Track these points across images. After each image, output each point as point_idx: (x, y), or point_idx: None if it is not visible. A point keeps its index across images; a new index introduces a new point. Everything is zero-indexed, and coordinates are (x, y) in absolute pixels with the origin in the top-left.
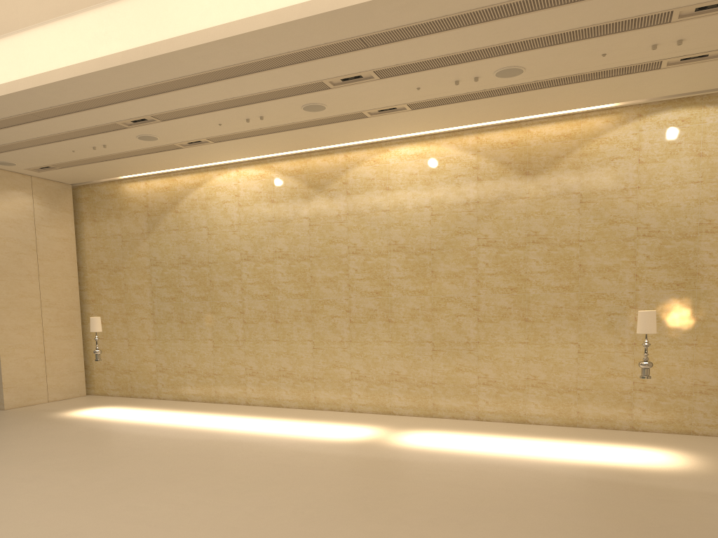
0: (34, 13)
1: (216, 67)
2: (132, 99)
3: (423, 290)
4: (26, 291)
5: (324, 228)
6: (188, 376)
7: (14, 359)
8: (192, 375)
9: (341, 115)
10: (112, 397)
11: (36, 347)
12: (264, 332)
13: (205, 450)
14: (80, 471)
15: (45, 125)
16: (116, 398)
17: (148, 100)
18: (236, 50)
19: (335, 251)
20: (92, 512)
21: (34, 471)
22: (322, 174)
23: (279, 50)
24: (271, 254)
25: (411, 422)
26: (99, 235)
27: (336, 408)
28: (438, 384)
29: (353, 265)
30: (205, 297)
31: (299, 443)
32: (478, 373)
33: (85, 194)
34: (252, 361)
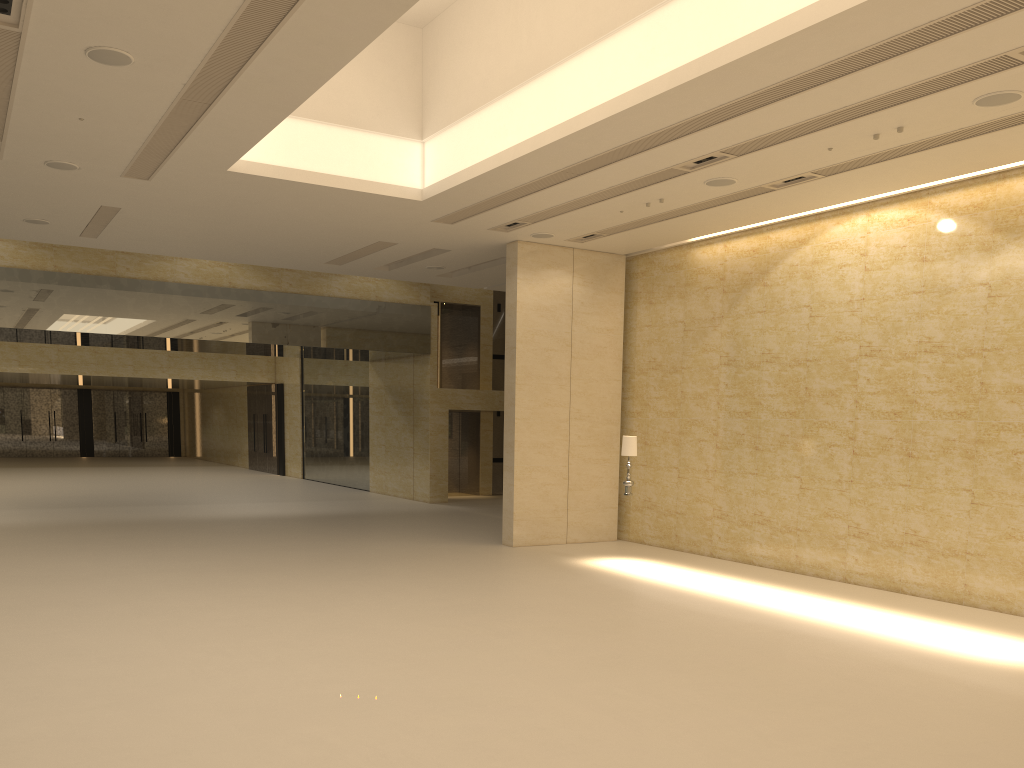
0: (570, 41)
1: (808, 68)
2: (689, 132)
3: None
4: (552, 399)
5: (1016, 300)
6: (757, 528)
7: (529, 485)
8: (763, 527)
9: None
10: (649, 547)
11: (558, 472)
12: (886, 471)
13: (741, 637)
14: (565, 634)
15: (582, 182)
16: (653, 549)
17: (713, 131)
18: (837, 37)
19: None
20: (554, 686)
21: (513, 625)
22: (1023, 208)
23: (912, 21)
24: (911, 346)
25: None
26: (655, 323)
27: (1004, 607)
28: None
29: None
30: (795, 412)
31: (902, 652)
32: None
33: (642, 267)
34: (861, 515)
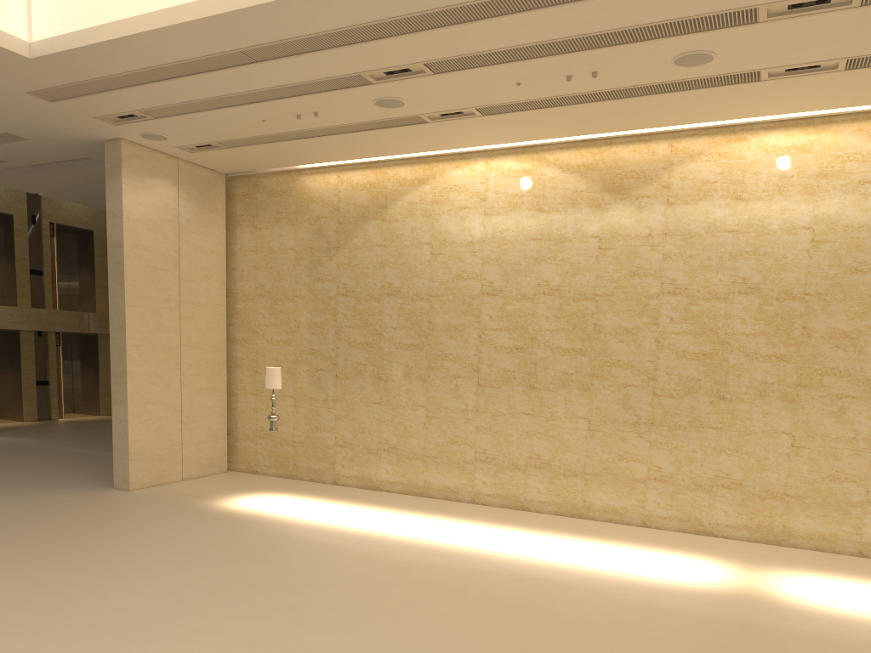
0: None
1: None
2: (418, 30)
3: (784, 355)
4: (163, 324)
5: (623, 253)
6: (383, 456)
7: (144, 420)
8: (390, 454)
9: (722, 75)
10: (266, 477)
11: (172, 403)
12: (510, 401)
13: (494, 594)
14: (331, 627)
15: (251, 73)
16: (274, 480)
17: (443, 33)
18: None
19: (639, 288)
20: None
21: (256, 622)
22: (628, 172)
23: None
24: (530, 288)
25: (759, 554)
26: (261, 248)
27: (618, 519)
28: (795, 498)
29: (666, 310)
30: (420, 345)
31: (629, 586)
32: (868, 486)
33: (244, 189)
34: (487, 441)
